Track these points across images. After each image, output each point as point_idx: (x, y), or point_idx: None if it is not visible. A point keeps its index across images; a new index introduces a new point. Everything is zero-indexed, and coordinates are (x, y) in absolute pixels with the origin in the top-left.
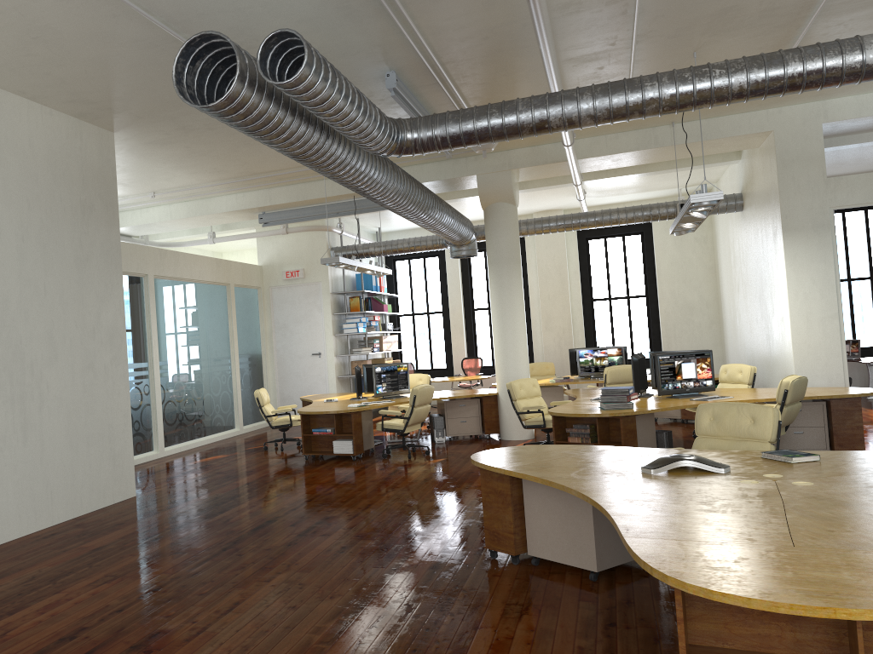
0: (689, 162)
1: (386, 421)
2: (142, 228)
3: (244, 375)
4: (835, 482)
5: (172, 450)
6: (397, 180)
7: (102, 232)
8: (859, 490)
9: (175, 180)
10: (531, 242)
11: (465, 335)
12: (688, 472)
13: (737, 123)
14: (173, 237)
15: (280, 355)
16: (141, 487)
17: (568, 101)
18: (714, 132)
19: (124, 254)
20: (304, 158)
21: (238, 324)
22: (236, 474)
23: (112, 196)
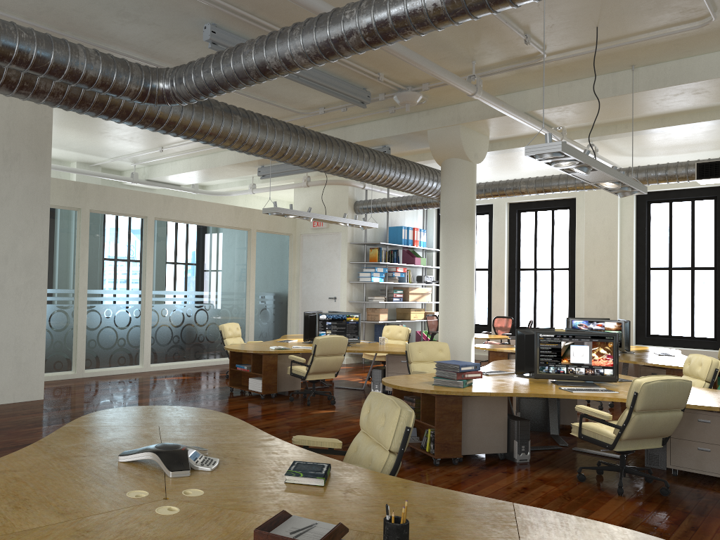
0: (717, 114)
1: (297, 366)
2: (178, 178)
3: (262, 310)
4: (199, 518)
5: (160, 366)
6: (256, 132)
7: (28, 177)
8: (163, 537)
9: (165, 137)
10: (582, 203)
11: (508, 293)
12: (155, 467)
13: (717, 63)
14: (228, 187)
15: (304, 296)
16: (65, 393)
17: (280, 39)
18: (685, 75)
19: (121, 198)
20: (68, 108)
21: (259, 265)
22: (150, 395)
23: (45, 147)
